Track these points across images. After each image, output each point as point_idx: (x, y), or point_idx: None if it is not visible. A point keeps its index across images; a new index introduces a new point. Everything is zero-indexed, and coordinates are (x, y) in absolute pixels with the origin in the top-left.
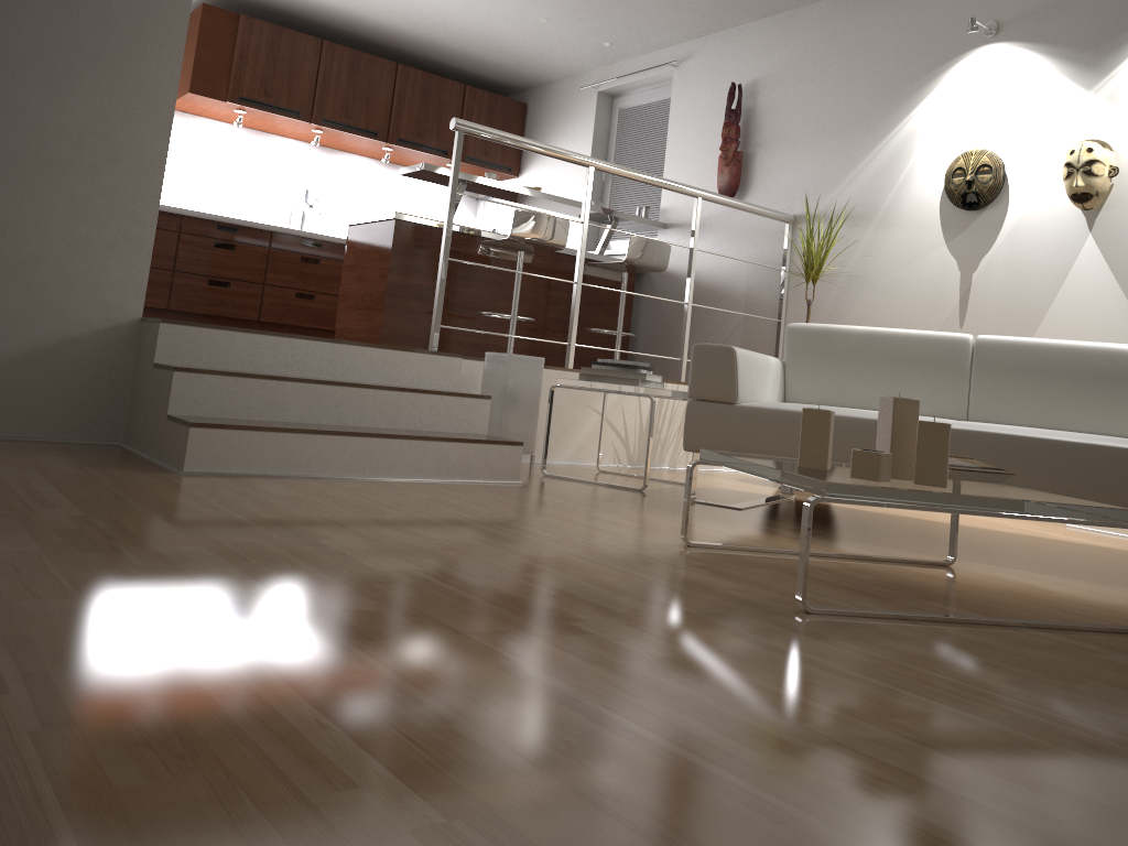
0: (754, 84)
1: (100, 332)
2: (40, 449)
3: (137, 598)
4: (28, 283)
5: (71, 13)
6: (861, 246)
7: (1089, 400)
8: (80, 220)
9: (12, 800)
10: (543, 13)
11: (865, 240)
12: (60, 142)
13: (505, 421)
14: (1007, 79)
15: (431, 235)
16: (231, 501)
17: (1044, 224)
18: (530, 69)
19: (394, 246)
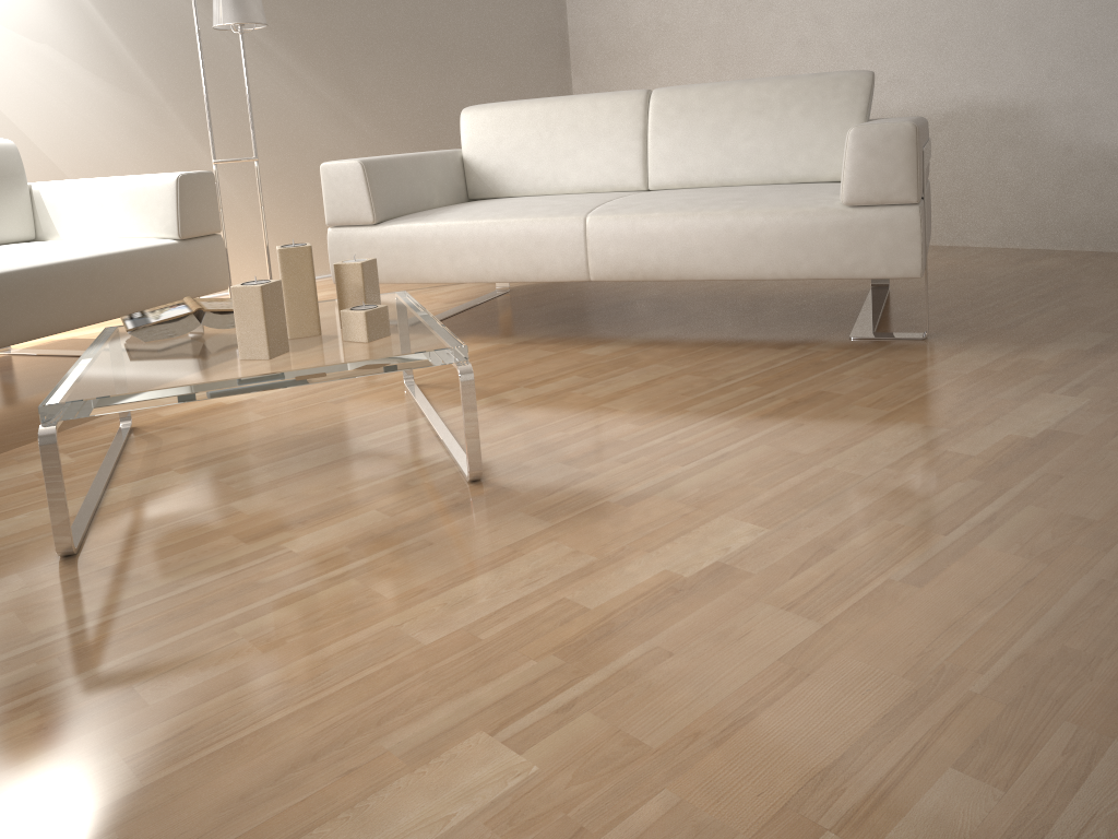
0: None
1: None
2: None
3: None
4: None
5: None
6: None
7: None
8: None
9: None
10: None
11: None
12: None
13: None
14: None
15: None
16: None
17: None
18: None
19: None
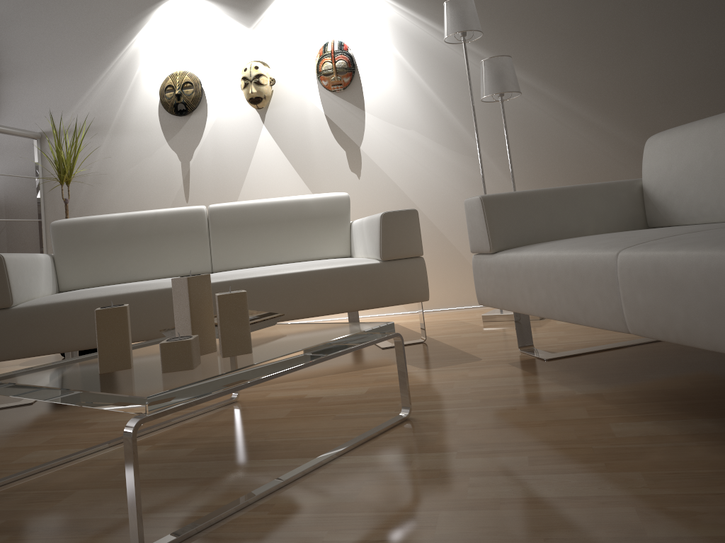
0: None
1: None
2: None
3: None
4: None
5: None
6: (102, 151)
7: (291, 238)
8: None
9: None
10: None
11: (104, 146)
12: None
13: None
14: (194, 20)
15: None
16: None
17: (234, 121)
18: None
19: None
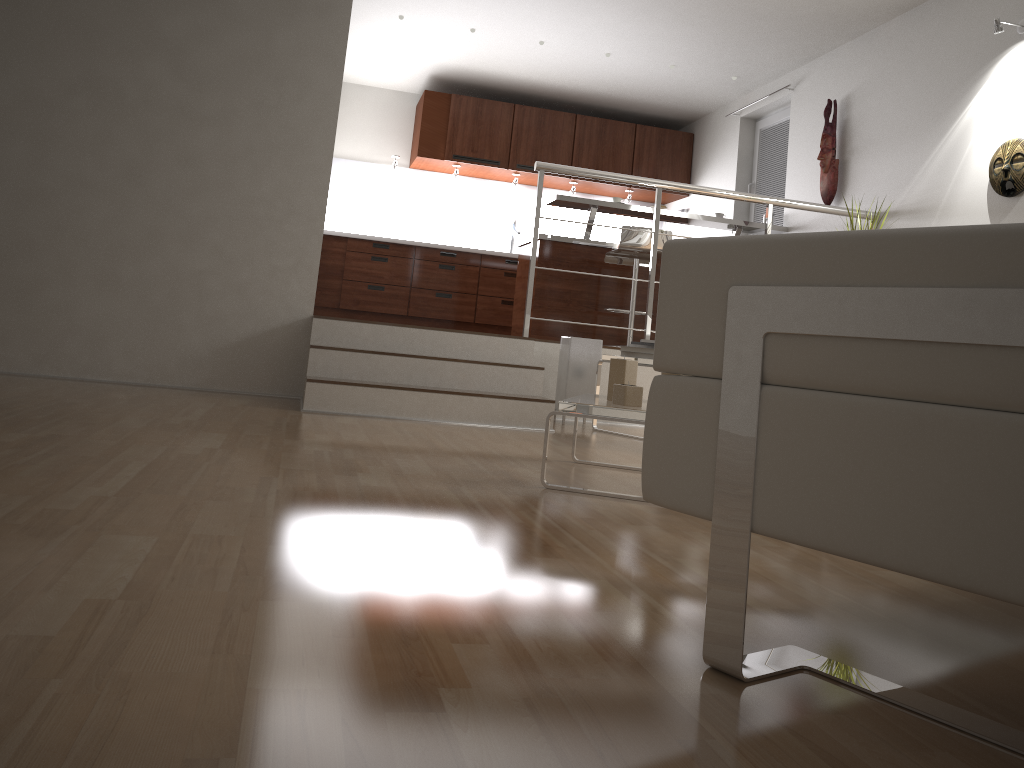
0: (847, 98)
1: (287, 325)
2: (241, 397)
3: (144, 443)
4: (243, 295)
5: (264, 125)
6: None
7: None
8: (273, 254)
9: None
10: (669, 62)
11: None
12: (260, 206)
13: (568, 388)
14: None
15: (570, 249)
16: (298, 422)
17: None
18: (686, 105)
19: (540, 260)
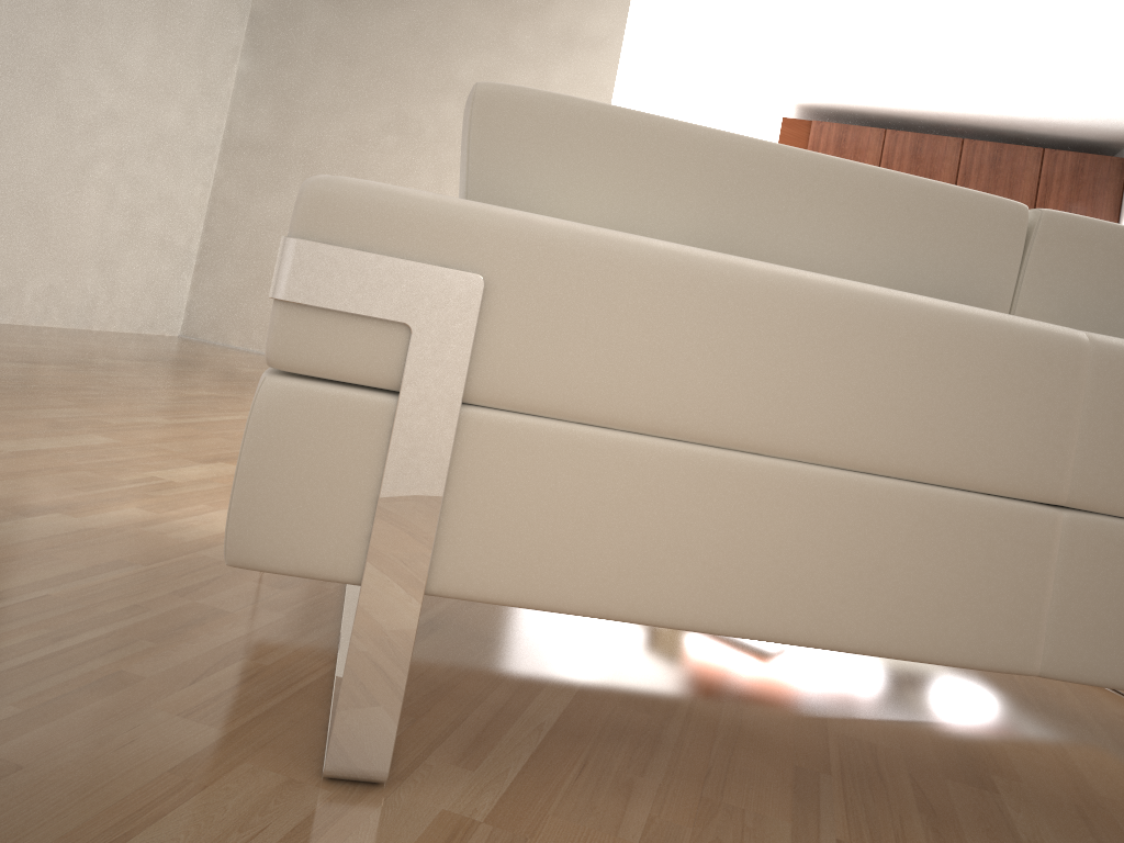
0: None
1: None
2: None
3: None
4: None
5: None
6: None
7: None
8: None
9: (112, 401)
10: (1049, 71)
11: None
12: None
13: None
14: None
15: None
16: None
17: None
18: (1105, 123)
19: None
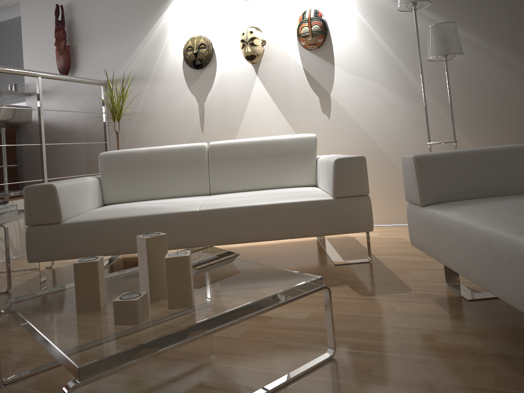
0: (70, 4)
1: None
2: None
3: None
4: None
5: None
6: (145, 94)
7: (270, 169)
8: None
9: None
10: None
11: (146, 91)
12: None
13: None
14: None
15: None
16: None
17: (235, 73)
18: None
19: None
